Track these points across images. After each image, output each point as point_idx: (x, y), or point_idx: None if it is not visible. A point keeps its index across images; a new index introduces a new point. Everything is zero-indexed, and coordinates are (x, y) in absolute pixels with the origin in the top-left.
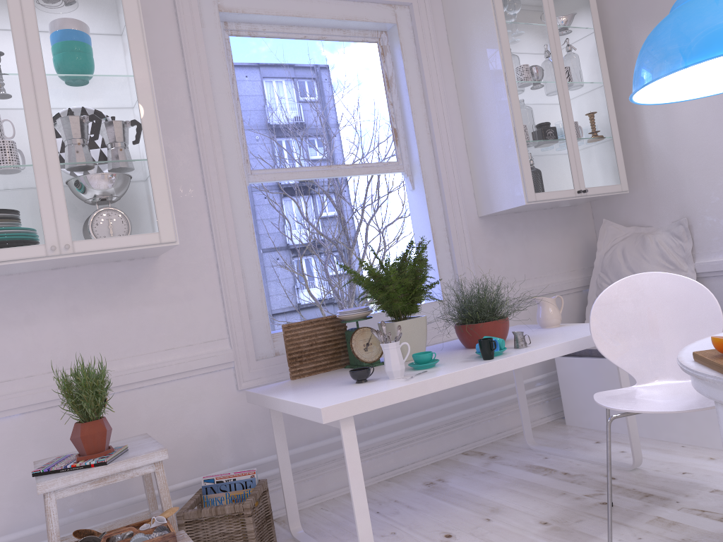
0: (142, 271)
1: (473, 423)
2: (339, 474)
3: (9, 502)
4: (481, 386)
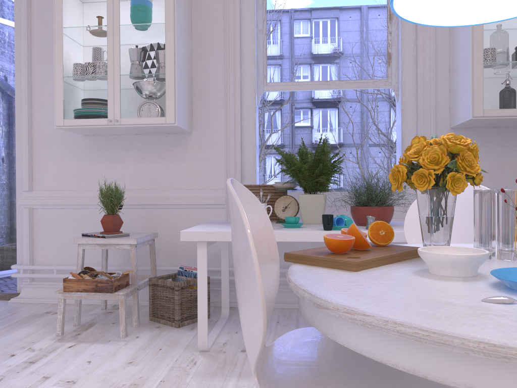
0: (181, 141)
1: None
2: (285, 294)
3: (101, 251)
4: None
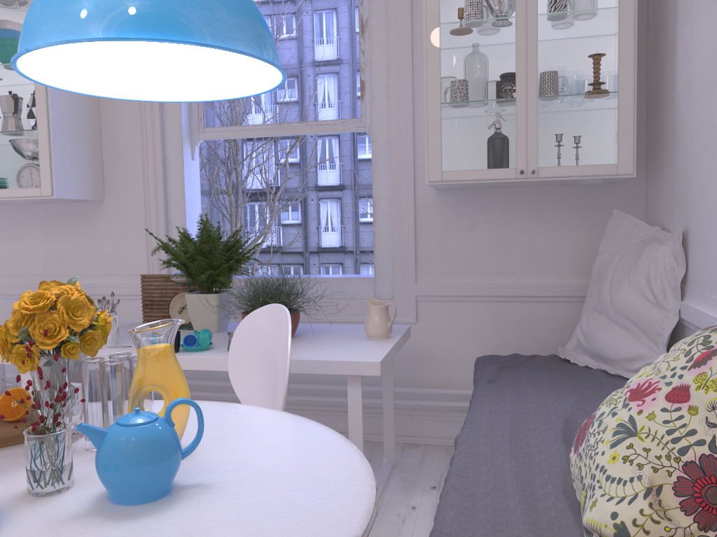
0: (91, 211)
1: (379, 415)
2: None
3: None
4: (401, 380)
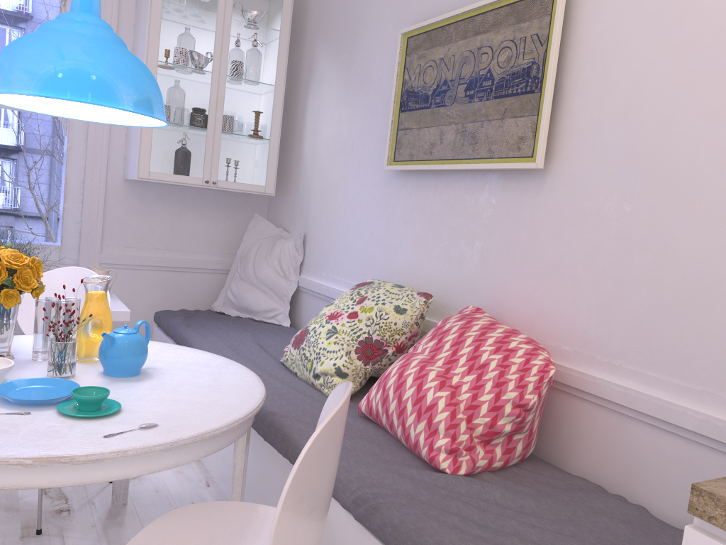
0: None
1: None
2: None
3: None
4: None
